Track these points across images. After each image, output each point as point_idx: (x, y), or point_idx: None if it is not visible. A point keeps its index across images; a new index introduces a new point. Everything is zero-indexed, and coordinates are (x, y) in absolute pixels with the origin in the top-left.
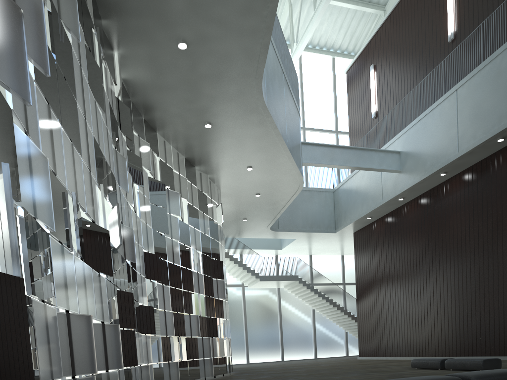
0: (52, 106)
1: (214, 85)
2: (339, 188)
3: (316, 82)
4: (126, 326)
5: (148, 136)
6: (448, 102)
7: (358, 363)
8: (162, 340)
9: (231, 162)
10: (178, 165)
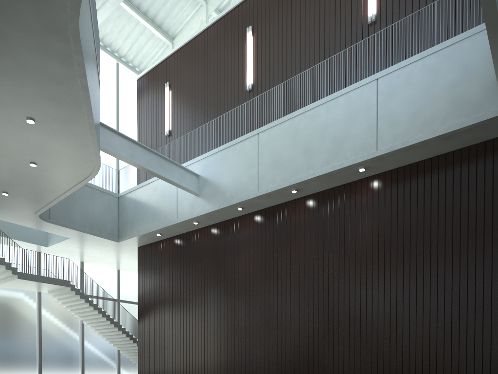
0: None
1: None
2: (126, 195)
3: None
4: None
5: None
6: (249, 142)
7: None
8: None
9: (4, 100)
10: None
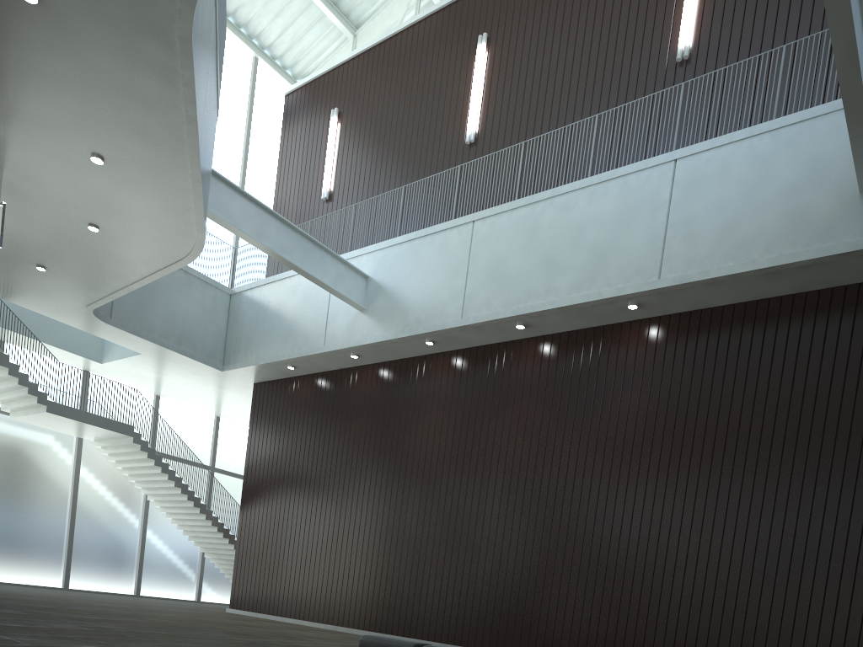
0: None
1: None
2: (243, 293)
3: None
4: None
5: None
6: (458, 234)
7: (243, 623)
8: None
9: (59, 121)
10: None
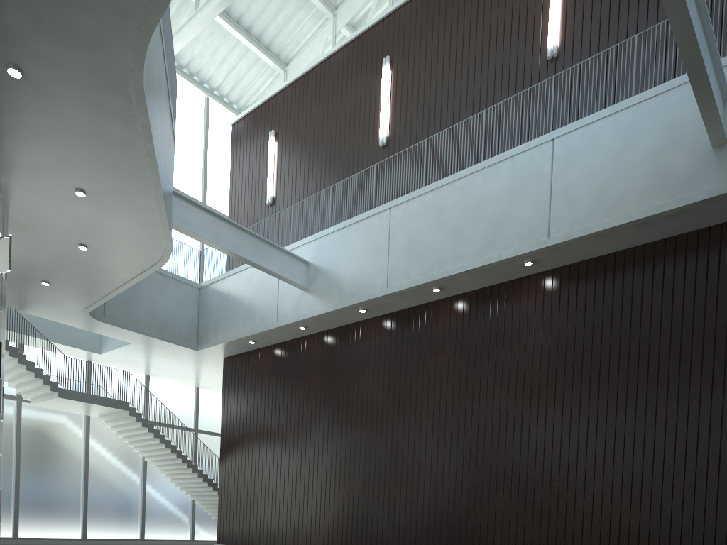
0: None
1: None
2: (209, 286)
3: (179, 120)
4: None
5: None
6: (378, 220)
7: None
8: None
9: (47, 166)
10: None
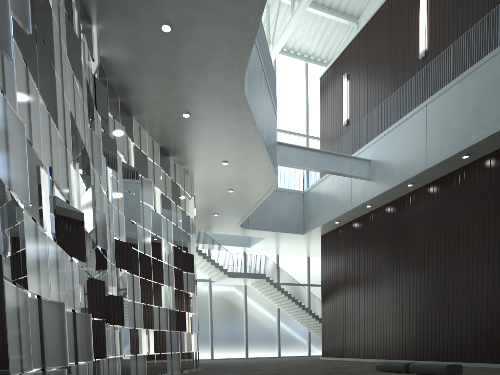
0: (30, 69)
1: (195, 73)
2: (309, 191)
3: (289, 86)
4: (96, 316)
5: (124, 120)
6: (418, 116)
7: (323, 364)
8: (130, 332)
9: (207, 154)
10: (153, 152)
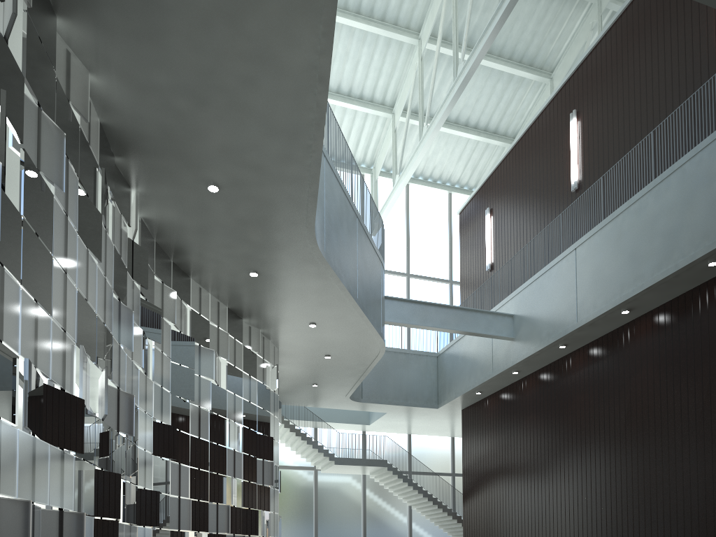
0: (8, 266)
1: (256, 231)
2: (444, 353)
3: (426, 221)
4: (106, 514)
5: (177, 282)
6: (566, 262)
7: None
8: (171, 535)
9: (289, 316)
10: (218, 316)
